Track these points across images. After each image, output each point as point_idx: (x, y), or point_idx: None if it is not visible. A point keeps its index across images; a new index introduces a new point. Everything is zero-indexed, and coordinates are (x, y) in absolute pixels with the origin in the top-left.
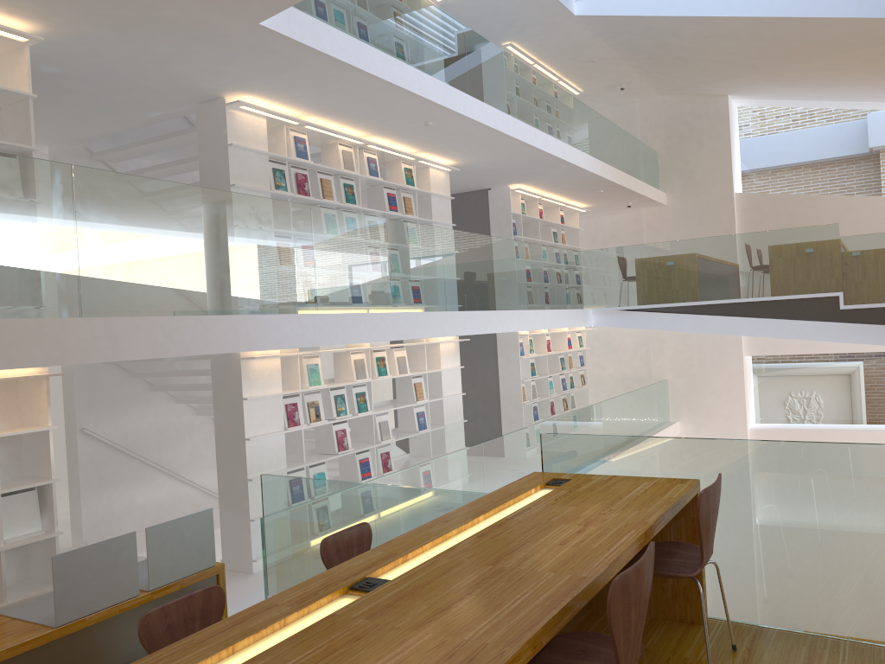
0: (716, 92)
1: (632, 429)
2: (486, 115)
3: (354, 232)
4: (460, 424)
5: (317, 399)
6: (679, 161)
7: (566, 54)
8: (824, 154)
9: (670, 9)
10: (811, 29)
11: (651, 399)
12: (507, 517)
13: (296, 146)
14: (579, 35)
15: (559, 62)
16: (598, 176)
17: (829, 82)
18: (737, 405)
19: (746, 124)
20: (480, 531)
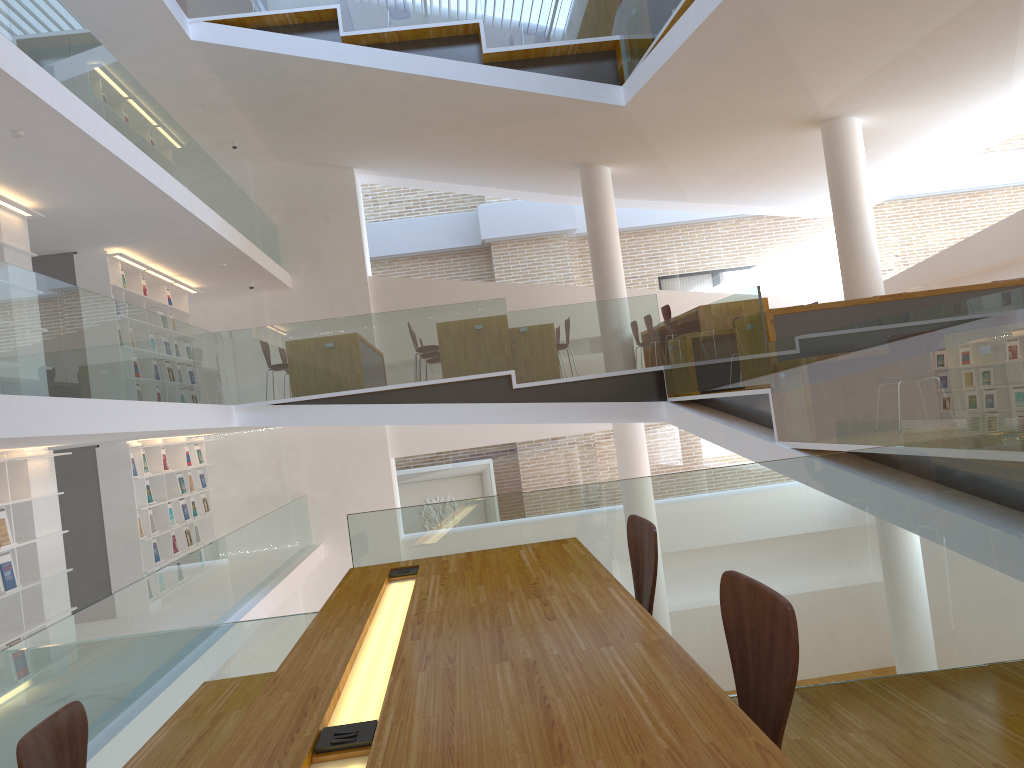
0: (341, 163)
1: (280, 556)
2: (104, 134)
3: None
4: (62, 575)
5: None
6: (304, 238)
7: (171, 91)
8: (454, 238)
9: (311, 51)
10: (458, 96)
11: (294, 518)
12: (412, 612)
13: None
14: (192, 67)
15: (160, 101)
16: (227, 243)
17: (460, 161)
18: None
19: (373, 202)
20: (403, 634)
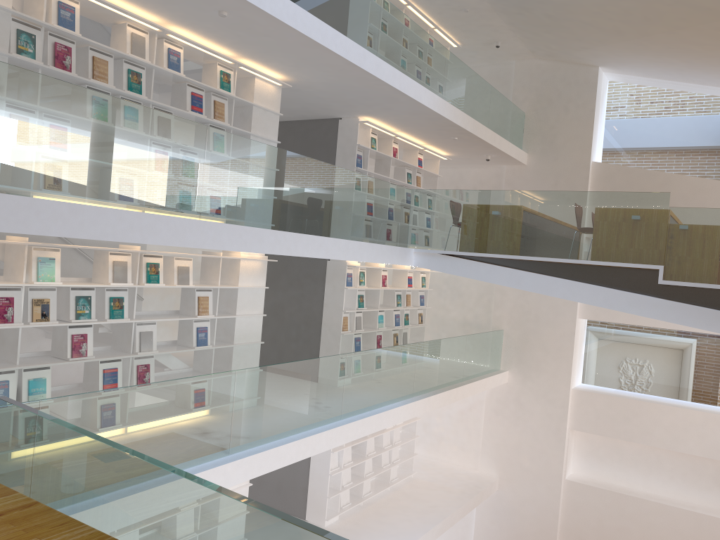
0: (587, 62)
1: (451, 373)
2: (293, 16)
3: (50, 101)
4: (255, 345)
5: (49, 297)
6: (544, 124)
7: None
8: (683, 135)
9: None
10: None
11: (480, 346)
12: None
13: (58, 12)
14: None
15: (433, 7)
16: (446, 119)
17: (694, 60)
18: (564, 364)
19: (613, 98)
20: None
